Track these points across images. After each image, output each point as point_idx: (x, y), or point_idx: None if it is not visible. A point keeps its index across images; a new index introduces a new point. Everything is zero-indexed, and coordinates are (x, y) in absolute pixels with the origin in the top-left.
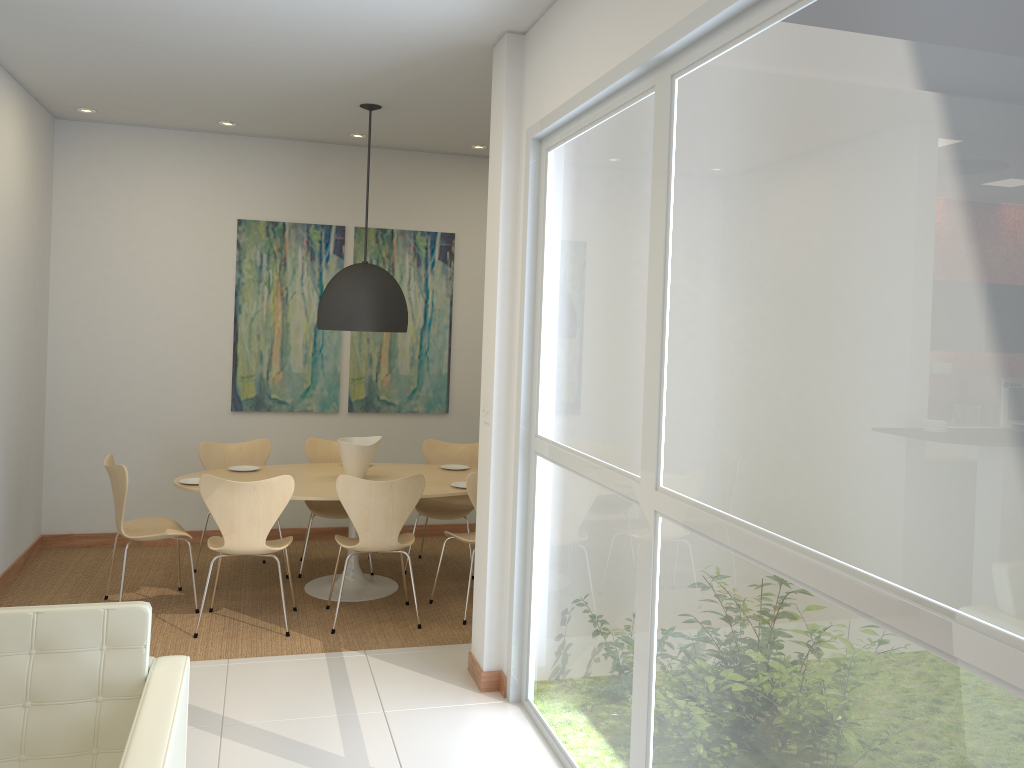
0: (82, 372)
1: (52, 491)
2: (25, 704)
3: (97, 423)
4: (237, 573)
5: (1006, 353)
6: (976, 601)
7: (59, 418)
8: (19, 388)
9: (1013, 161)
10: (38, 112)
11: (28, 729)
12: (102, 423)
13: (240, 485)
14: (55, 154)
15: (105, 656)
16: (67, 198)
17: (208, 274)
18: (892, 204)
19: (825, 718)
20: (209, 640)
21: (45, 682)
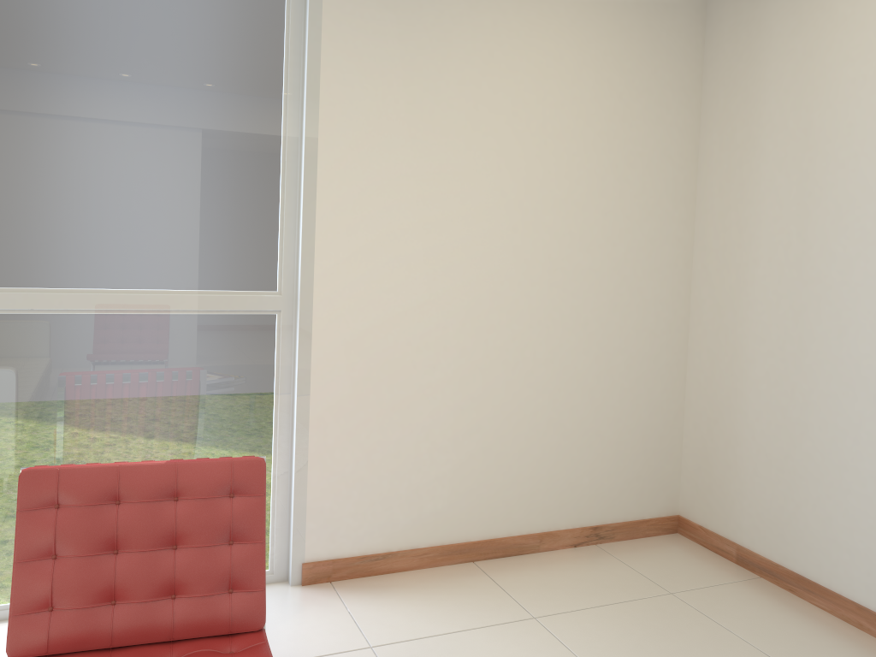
0: None
1: None
2: None
3: None
4: None
5: (158, 171)
6: (144, 282)
7: None
8: None
9: (160, 86)
10: None
11: None
12: None
13: None
14: None
15: None
16: None
17: None
18: (75, 87)
19: (25, 382)
20: None
21: None
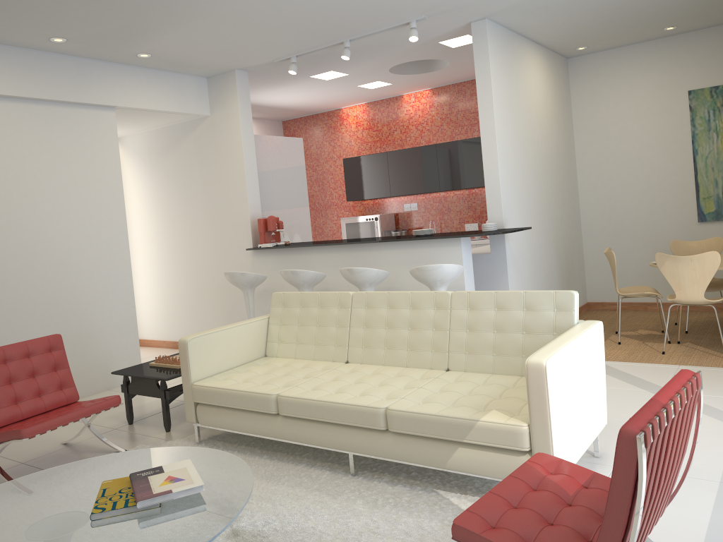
0: (599, 205)
1: (590, 277)
2: (522, 332)
3: (611, 235)
4: (705, 326)
5: None
6: None
7: (589, 234)
8: (560, 215)
9: None
10: (554, 57)
11: (524, 343)
12: (614, 235)
13: (680, 258)
14: (569, 79)
15: (555, 314)
16: (579, 103)
17: (671, 132)
18: None
19: None
20: (671, 356)
21: (530, 323)
